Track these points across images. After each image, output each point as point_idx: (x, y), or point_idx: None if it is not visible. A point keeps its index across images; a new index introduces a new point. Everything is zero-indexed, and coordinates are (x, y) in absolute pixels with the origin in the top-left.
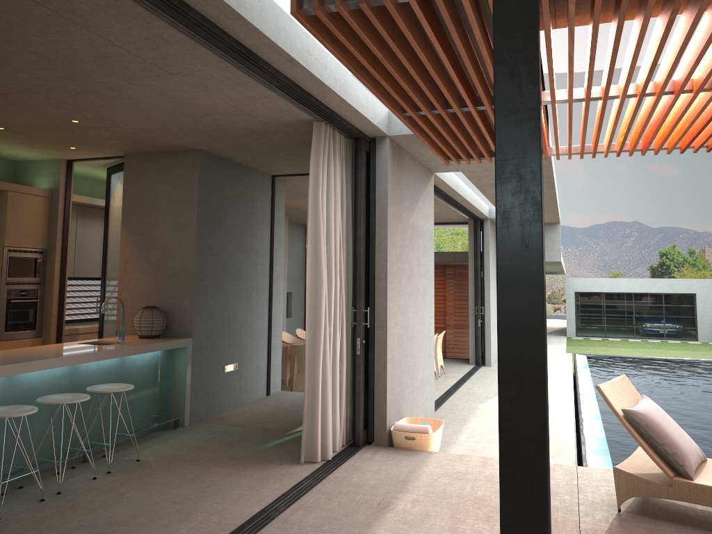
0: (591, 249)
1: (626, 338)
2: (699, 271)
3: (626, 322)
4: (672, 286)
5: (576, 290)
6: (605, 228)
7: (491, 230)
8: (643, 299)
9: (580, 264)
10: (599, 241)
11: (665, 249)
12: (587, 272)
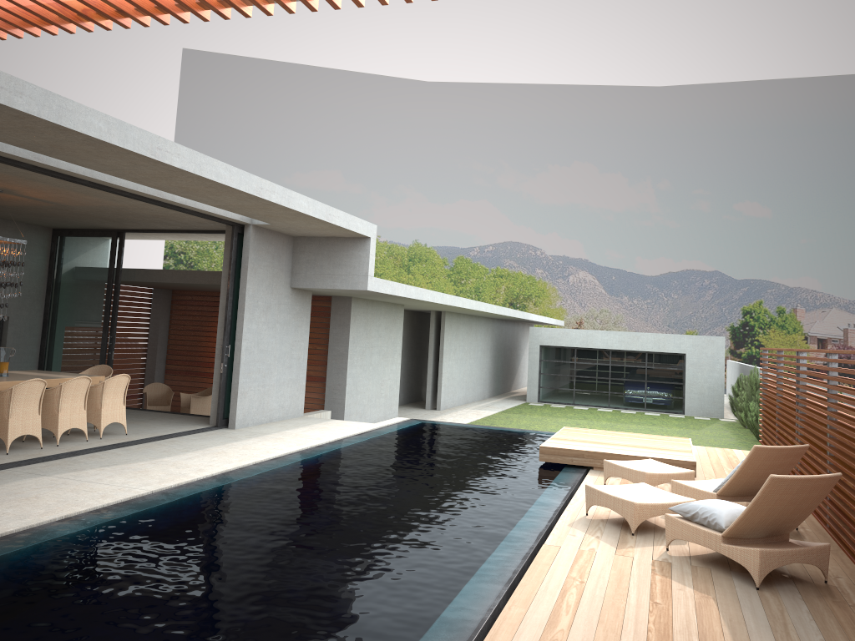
0: (661, 303)
1: (598, 407)
2: (789, 335)
3: (599, 386)
4: (657, 343)
5: (541, 344)
6: (679, 277)
7: (261, 241)
8: (622, 358)
9: (648, 320)
10: (671, 293)
11: (750, 307)
12: (656, 330)
